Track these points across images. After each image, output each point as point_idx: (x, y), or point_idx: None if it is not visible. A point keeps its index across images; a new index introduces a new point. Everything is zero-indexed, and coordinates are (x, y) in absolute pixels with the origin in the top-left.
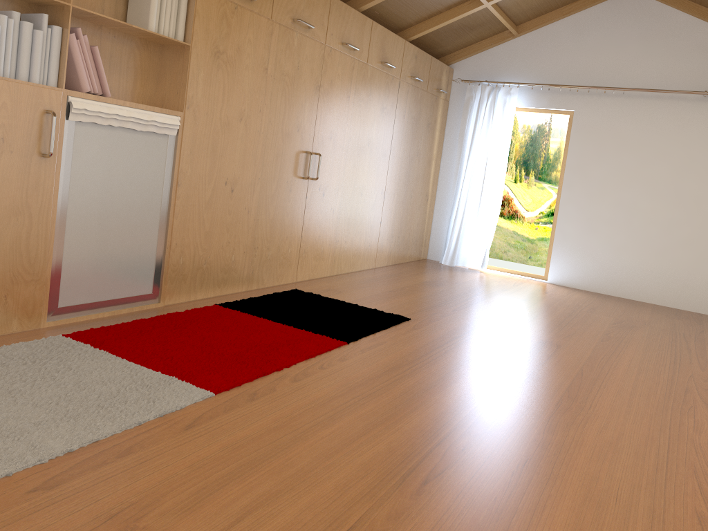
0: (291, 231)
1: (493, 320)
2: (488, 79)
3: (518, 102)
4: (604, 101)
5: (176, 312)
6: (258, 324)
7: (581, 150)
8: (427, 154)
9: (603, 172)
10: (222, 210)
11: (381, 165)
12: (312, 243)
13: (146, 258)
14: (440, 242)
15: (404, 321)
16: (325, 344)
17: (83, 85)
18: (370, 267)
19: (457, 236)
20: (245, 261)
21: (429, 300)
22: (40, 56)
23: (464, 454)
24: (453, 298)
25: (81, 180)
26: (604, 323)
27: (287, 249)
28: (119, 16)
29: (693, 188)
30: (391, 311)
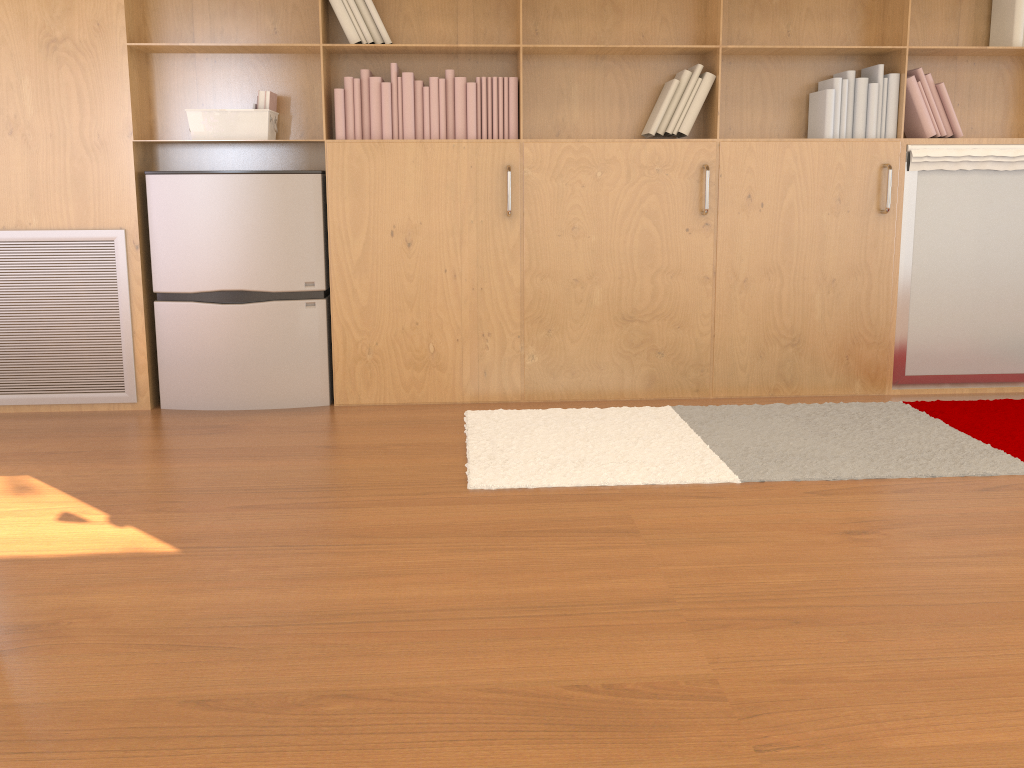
0: None
1: None
2: None
3: None
4: None
5: None
6: None
7: None
8: None
9: None
10: None
11: None
12: None
13: (1021, 327)
14: None
15: None
16: None
17: (926, 130)
18: None
19: None
20: None
21: None
22: (875, 109)
23: None
24: None
25: (926, 236)
26: None
27: None
28: (980, 38)
29: None
30: None
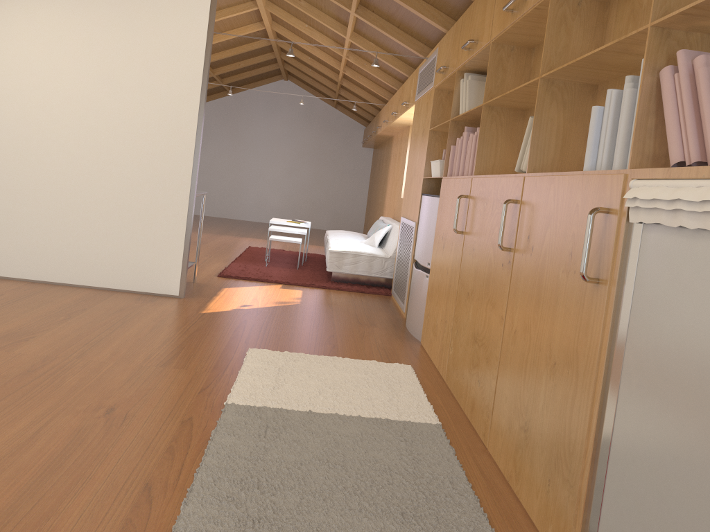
0: None
1: None
2: None
3: None
4: None
5: None
6: None
7: None
8: None
9: None
10: None
11: None
12: None
13: None
14: None
15: None
16: None
17: (669, 154)
18: None
19: None
20: None
21: None
22: (622, 127)
23: None
24: None
25: (639, 339)
26: None
27: None
28: None
29: None
30: None
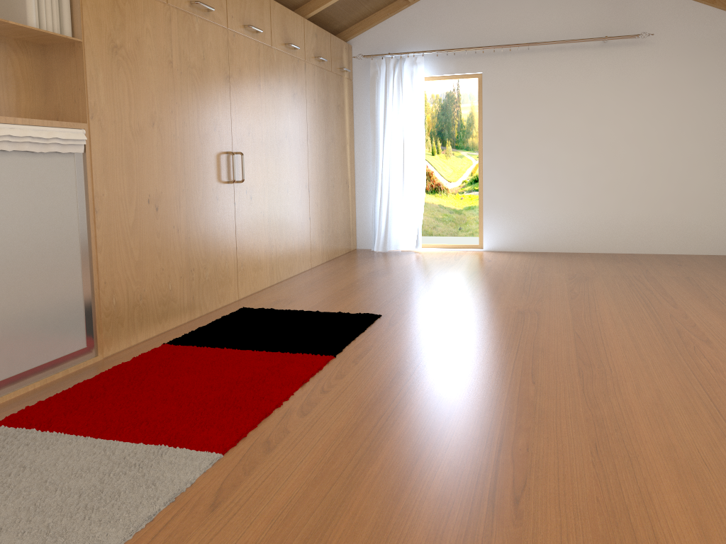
0: (225, 244)
1: (460, 299)
2: (390, 52)
3: (424, 72)
4: (510, 59)
5: (122, 363)
6: (225, 357)
7: (496, 112)
8: (341, 138)
9: (520, 131)
10: (149, 233)
11: (301, 157)
12: (248, 253)
13: (73, 306)
14: (368, 229)
15: (377, 319)
16: (312, 363)
17: None
18: (307, 268)
19: (386, 220)
20: (184, 287)
21: (386, 291)
22: None
23: (532, 455)
24: (408, 284)
25: None
26: (561, 281)
27: (225, 264)
28: None
29: (608, 133)
30: (357, 311)
